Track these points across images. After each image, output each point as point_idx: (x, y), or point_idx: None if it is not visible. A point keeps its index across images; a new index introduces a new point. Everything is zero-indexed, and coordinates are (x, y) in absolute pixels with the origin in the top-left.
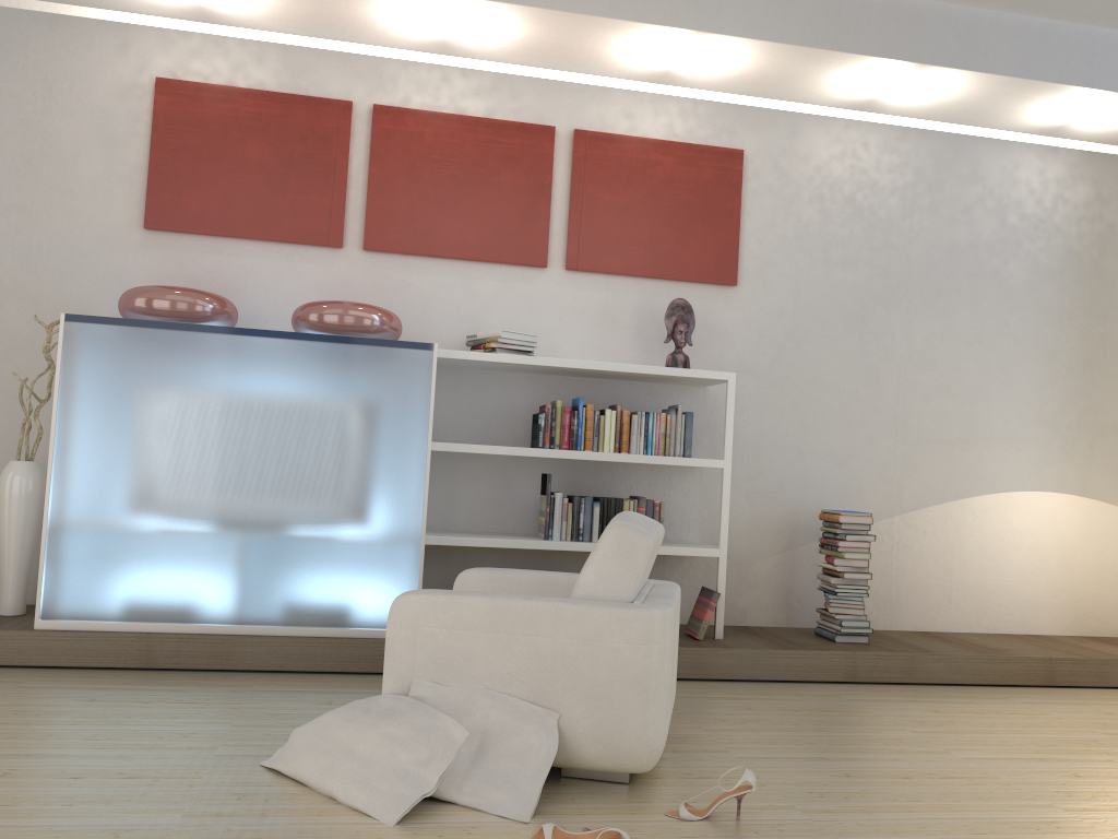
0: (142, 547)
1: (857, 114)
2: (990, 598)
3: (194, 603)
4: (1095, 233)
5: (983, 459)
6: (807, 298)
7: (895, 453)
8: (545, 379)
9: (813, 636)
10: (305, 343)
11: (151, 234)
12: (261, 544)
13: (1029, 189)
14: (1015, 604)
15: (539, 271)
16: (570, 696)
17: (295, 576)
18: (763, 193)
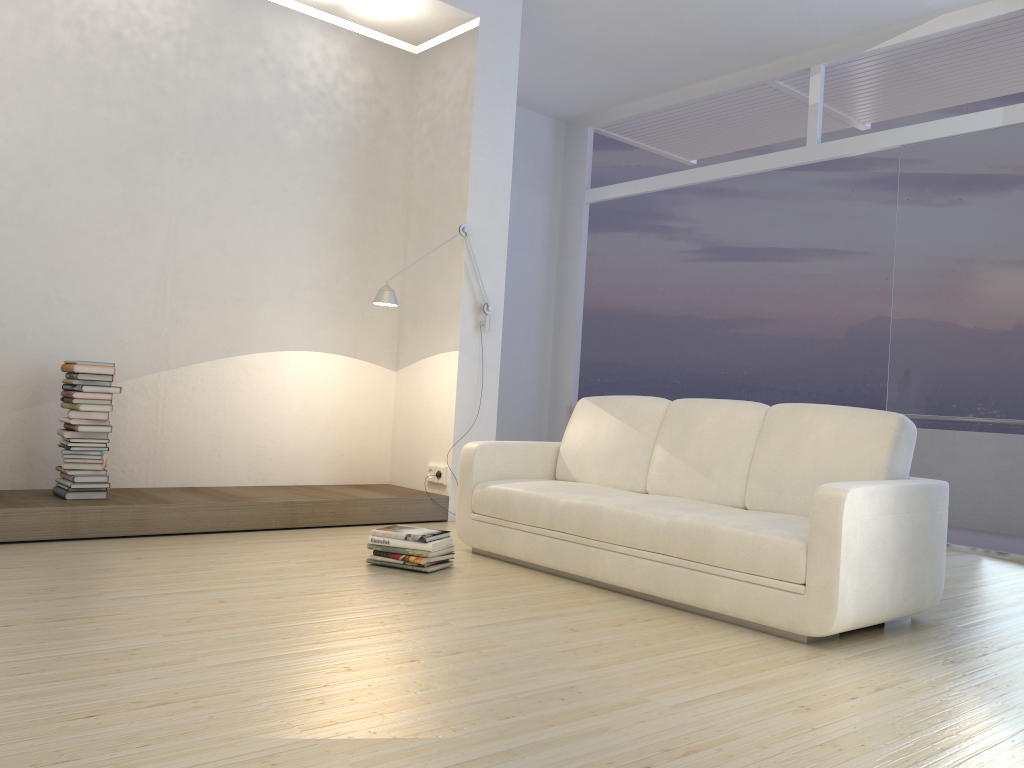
0: None
1: None
2: (262, 452)
3: None
4: (372, 115)
5: (258, 318)
6: (61, 132)
7: (164, 308)
8: None
9: (49, 495)
10: None
11: None
12: None
13: (311, 62)
14: (286, 457)
15: None
16: None
17: None
18: (5, 5)
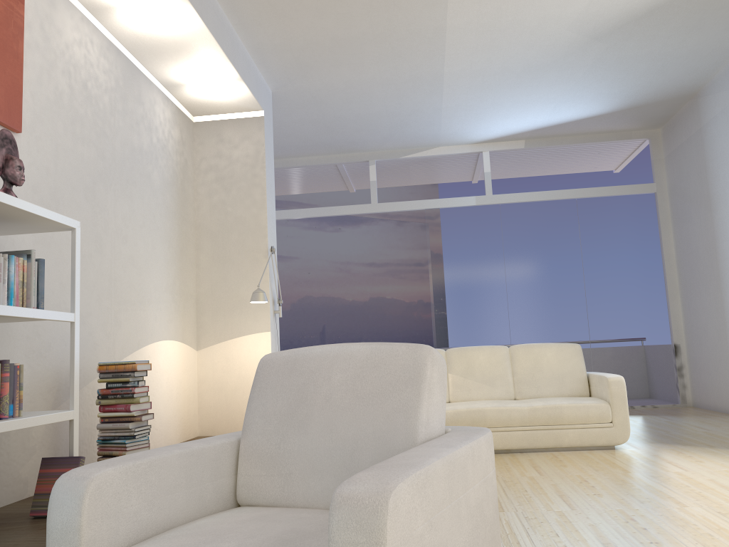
0: None
1: (87, 13)
2: (153, 424)
3: None
4: (182, 163)
5: (148, 316)
6: (63, 163)
7: (111, 312)
8: None
9: None
10: None
11: None
12: None
13: (160, 121)
14: (163, 426)
15: None
16: None
17: None
18: (34, 49)
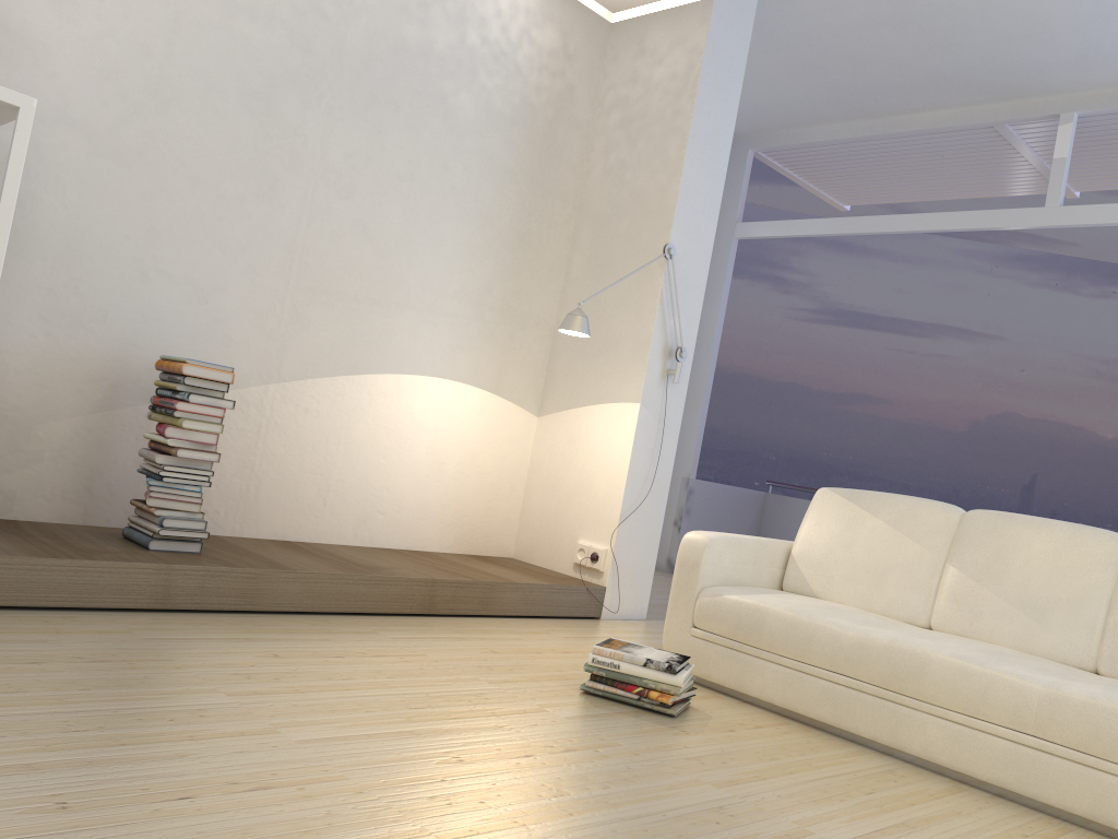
0: None
1: None
2: (374, 503)
3: None
4: (555, 90)
5: (393, 329)
6: (189, 44)
7: (284, 300)
8: None
9: (119, 540)
10: None
11: None
12: None
13: (496, 9)
14: (402, 513)
15: None
16: None
17: None
18: None
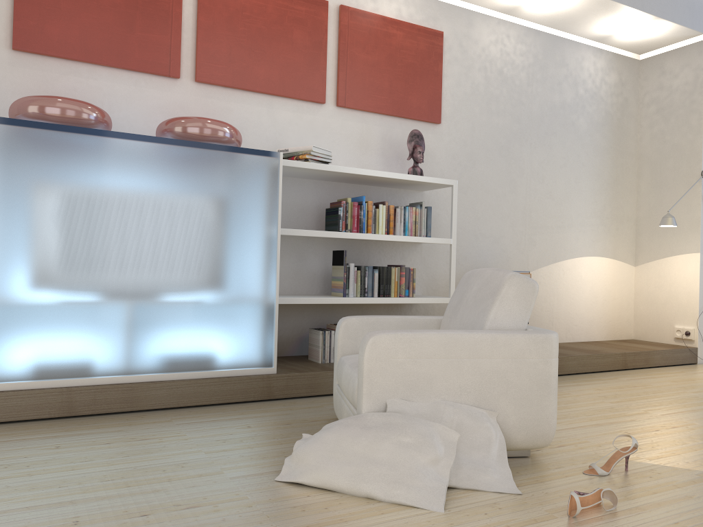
0: (58, 317)
1: (503, 15)
2: (571, 321)
3: (105, 360)
4: (619, 103)
5: (567, 237)
6: (478, 134)
7: (525, 235)
8: (325, 184)
9: None
10: (185, 148)
11: (18, 54)
12: (157, 309)
13: (588, 73)
14: (583, 324)
15: (319, 106)
16: (503, 399)
17: (184, 332)
18: (453, 63)
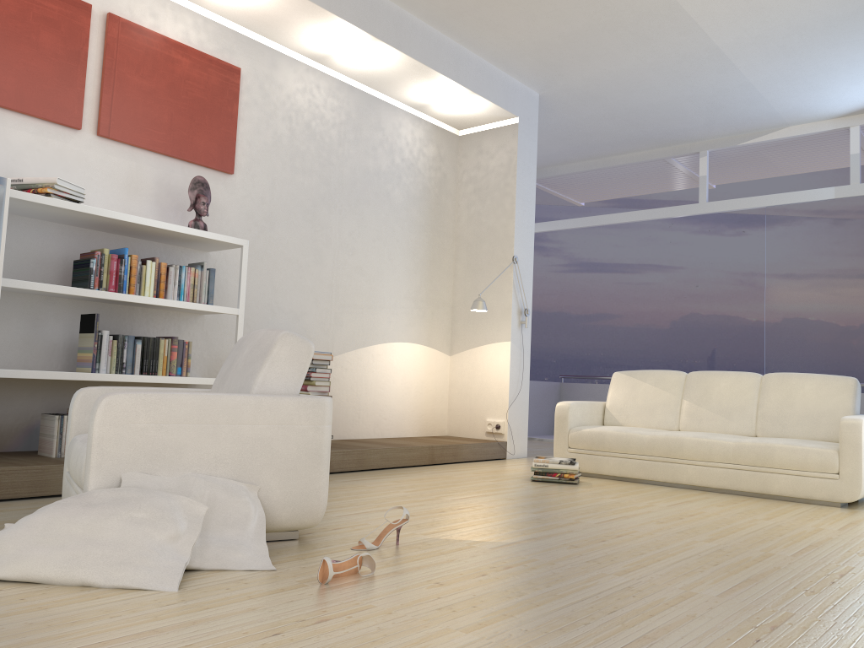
0: None
1: (314, 63)
2: (381, 414)
3: None
4: (437, 178)
5: (379, 319)
6: (279, 193)
7: (331, 313)
8: (76, 231)
9: None
10: None
11: None
12: None
13: (406, 142)
14: (394, 418)
15: (73, 132)
16: (267, 471)
17: None
18: (252, 106)
